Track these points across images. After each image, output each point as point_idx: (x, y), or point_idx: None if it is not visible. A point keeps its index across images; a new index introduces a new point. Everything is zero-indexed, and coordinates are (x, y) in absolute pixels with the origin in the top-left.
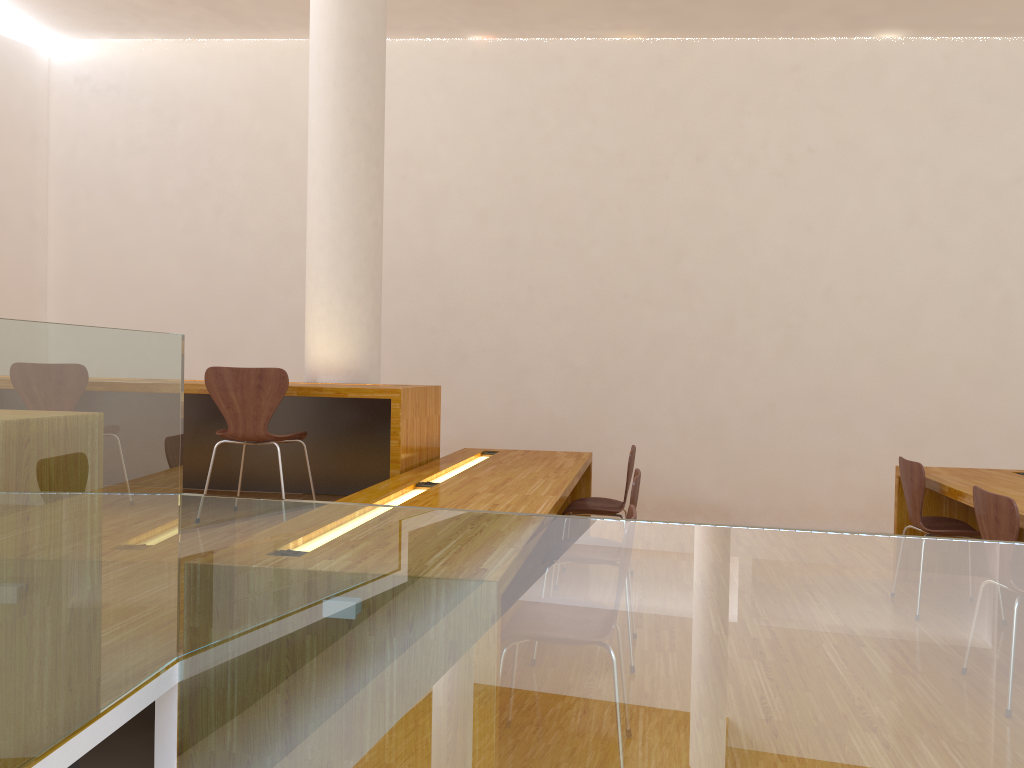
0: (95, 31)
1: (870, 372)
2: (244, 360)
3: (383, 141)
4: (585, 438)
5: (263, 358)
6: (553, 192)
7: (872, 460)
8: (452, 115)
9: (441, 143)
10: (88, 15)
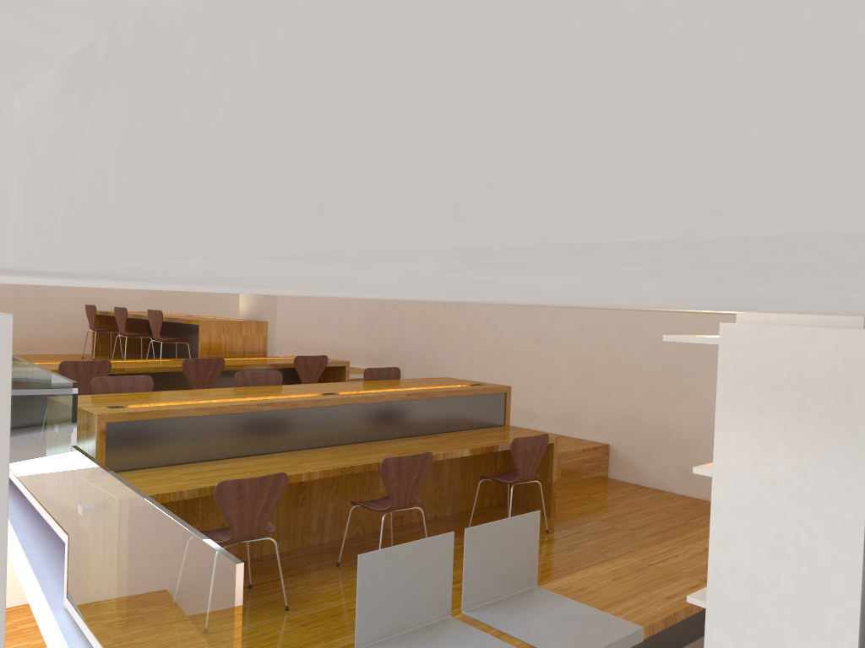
0: None
1: (565, 322)
2: (306, 308)
3: None
4: (429, 359)
5: (312, 308)
6: None
7: (564, 384)
8: None
9: None
10: None
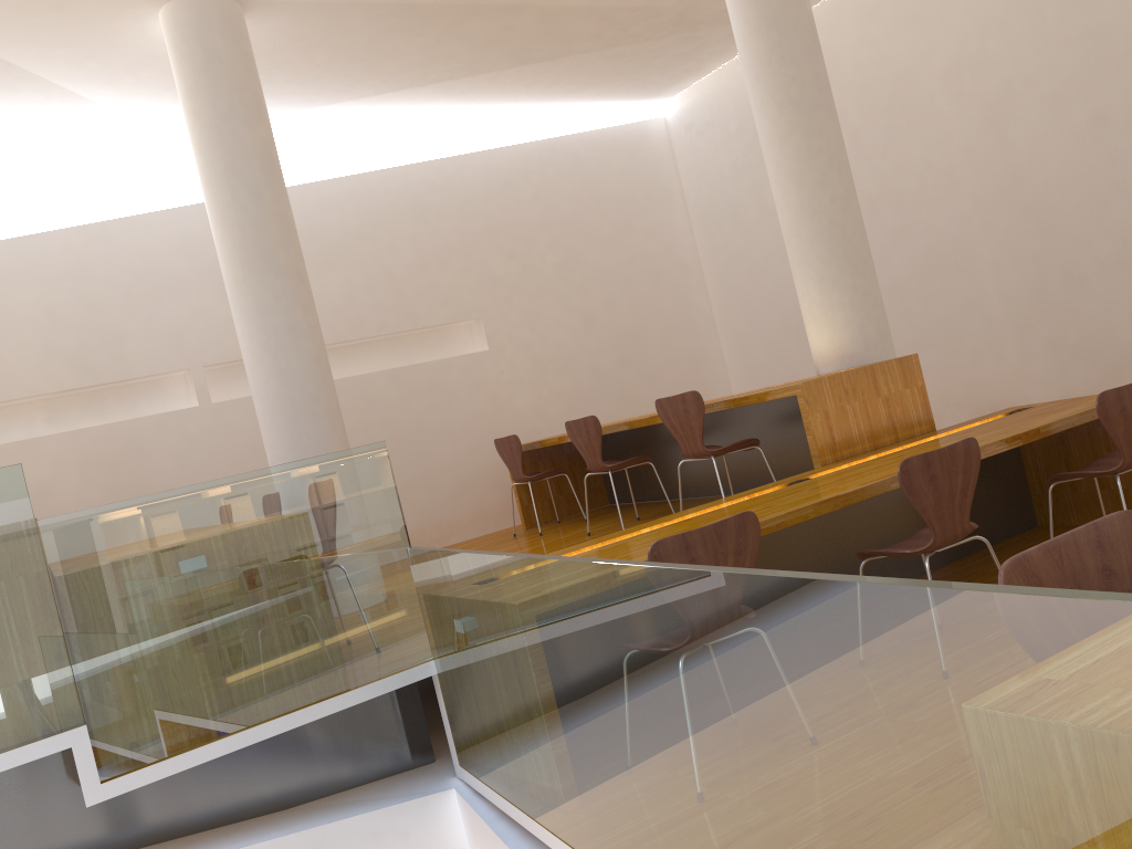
0: (679, 83)
1: None
2: None
3: (825, 106)
4: None
5: None
6: None
7: None
8: None
9: (988, 35)
10: (660, 78)
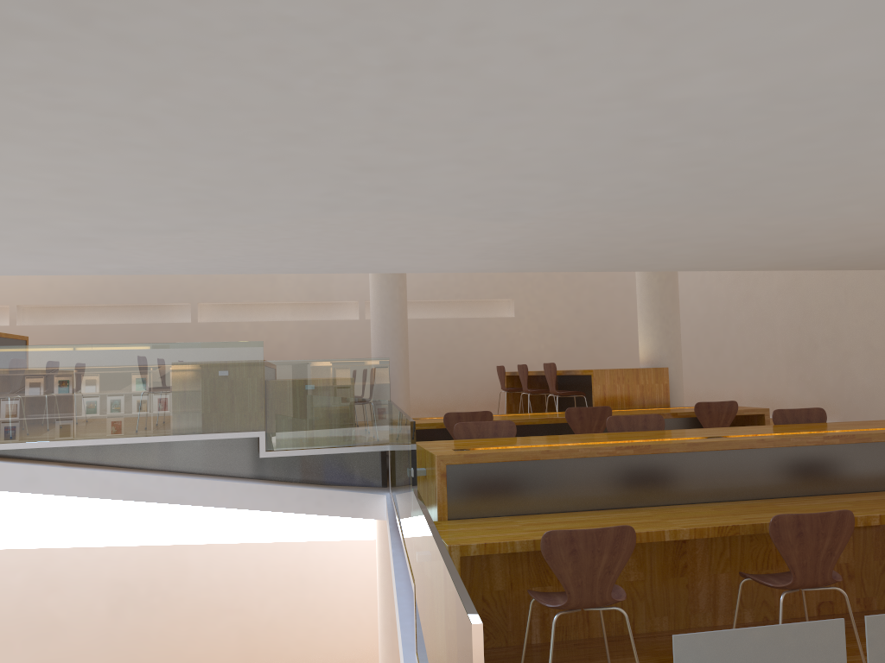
0: None
1: None
2: (725, 355)
3: None
4: (884, 404)
5: (731, 353)
6: None
7: None
8: None
9: None
10: None
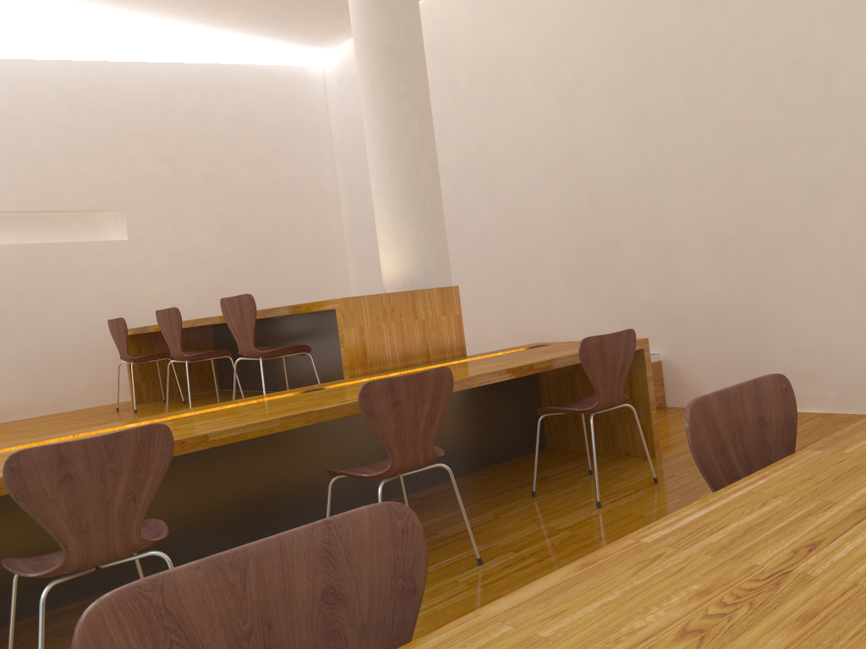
0: (334, 38)
1: None
2: (455, 276)
3: (415, 59)
4: (745, 316)
5: (467, 273)
6: (676, 45)
7: None
8: (573, 0)
9: (568, 33)
10: (315, 29)
